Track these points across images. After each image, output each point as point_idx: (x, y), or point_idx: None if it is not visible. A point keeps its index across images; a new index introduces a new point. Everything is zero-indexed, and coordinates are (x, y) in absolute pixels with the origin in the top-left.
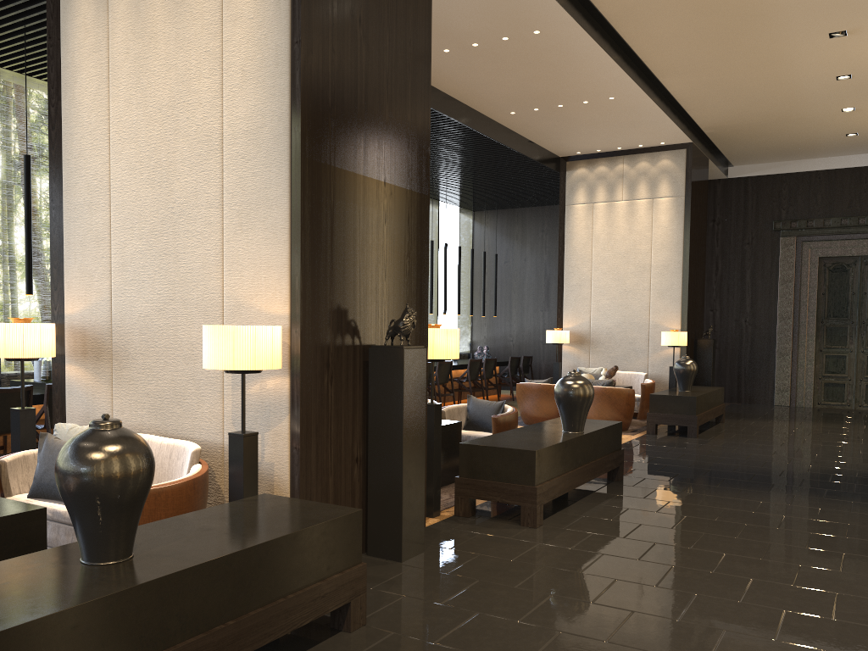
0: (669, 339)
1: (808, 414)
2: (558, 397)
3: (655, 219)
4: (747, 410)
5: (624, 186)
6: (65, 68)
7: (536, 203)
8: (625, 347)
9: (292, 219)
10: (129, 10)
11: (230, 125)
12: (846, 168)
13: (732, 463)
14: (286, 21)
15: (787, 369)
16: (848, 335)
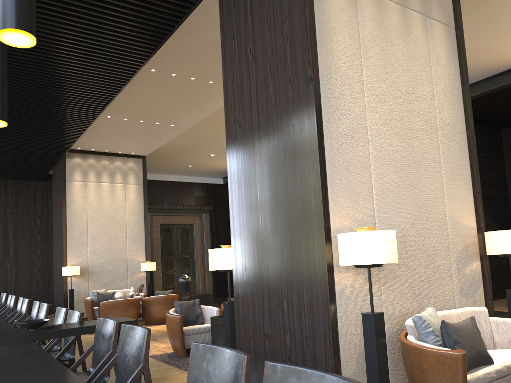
0: (150, 266)
1: None
2: None
3: (127, 196)
4: None
5: (107, 174)
6: (321, 23)
7: None
8: (113, 275)
9: (472, 177)
10: (374, 16)
11: (440, 118)
12: (168, 180)
13: None
14: (459, 77)
15: None
16: (173, 263)
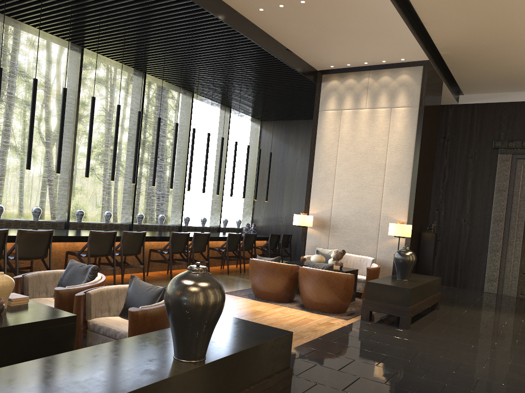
0: (395, 230)
1: (513, 304)
2: (165, 305)
3: (392, 126)
4: (460, 296)
5: (368, 97)
6: None
7: (306, 116)
8: (359, 234)
9: None
10: None
11: None
12: None
13: (438, 379)
14: None
15: (497, 263)
16: None
